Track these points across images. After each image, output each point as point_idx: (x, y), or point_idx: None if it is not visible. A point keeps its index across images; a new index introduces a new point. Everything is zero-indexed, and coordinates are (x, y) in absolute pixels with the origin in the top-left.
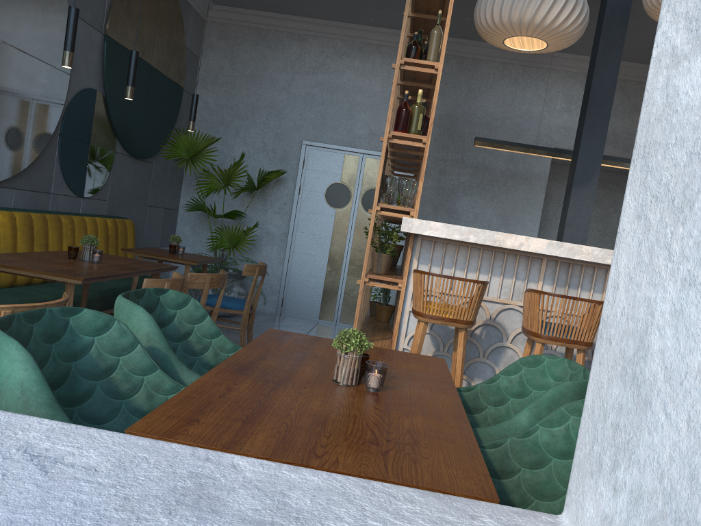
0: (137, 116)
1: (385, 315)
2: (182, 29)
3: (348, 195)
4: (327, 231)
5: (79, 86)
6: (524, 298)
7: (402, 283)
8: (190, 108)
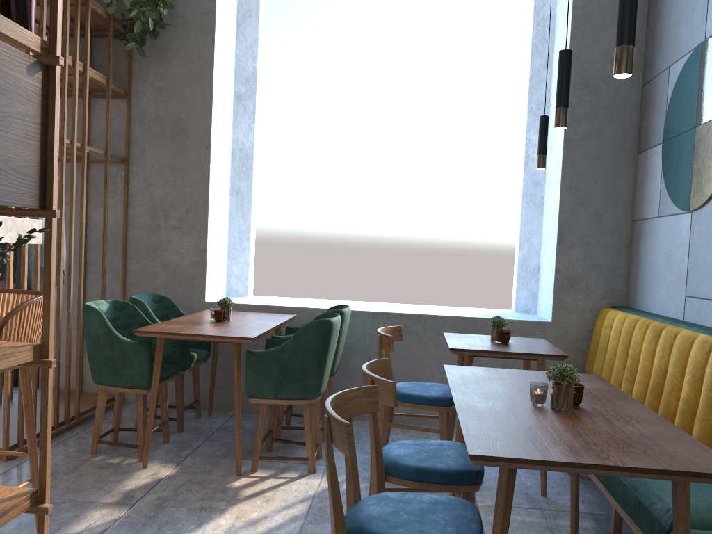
0: None
1: None
2: None
3: None
4: None
5: None
6: None
7: None
8: None
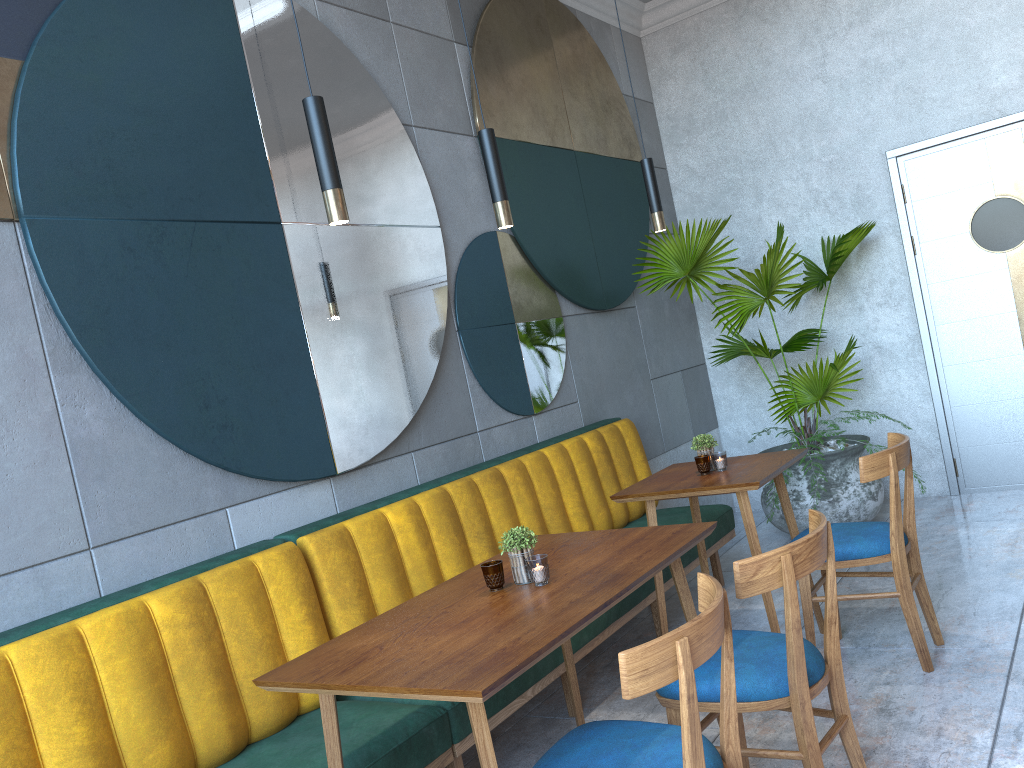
0: (579, 243)
1: None
2: (606, 69)
3: (1023, 215)
4: (1002, 301)
5: (464, 238)
6: None
7: None
8: (666, 190)
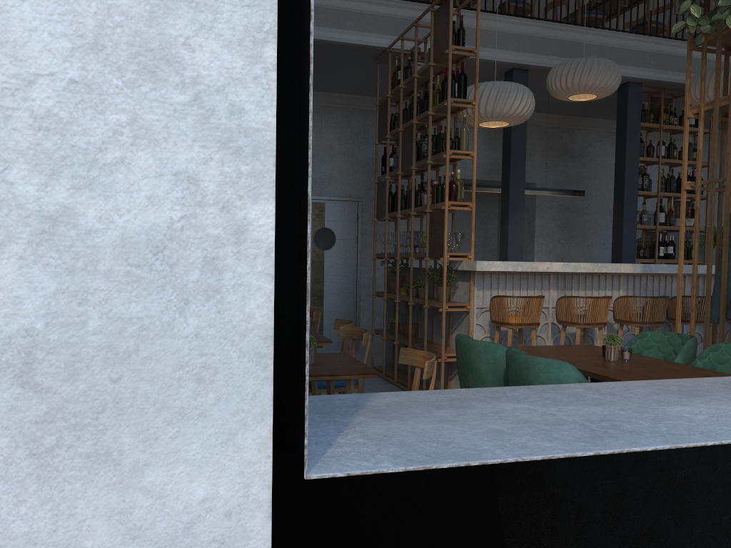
0: None
1: (413, 331)
2: None
3: None
4: None
5: None
6: (560, 302)
7: (470, 305)
8: None
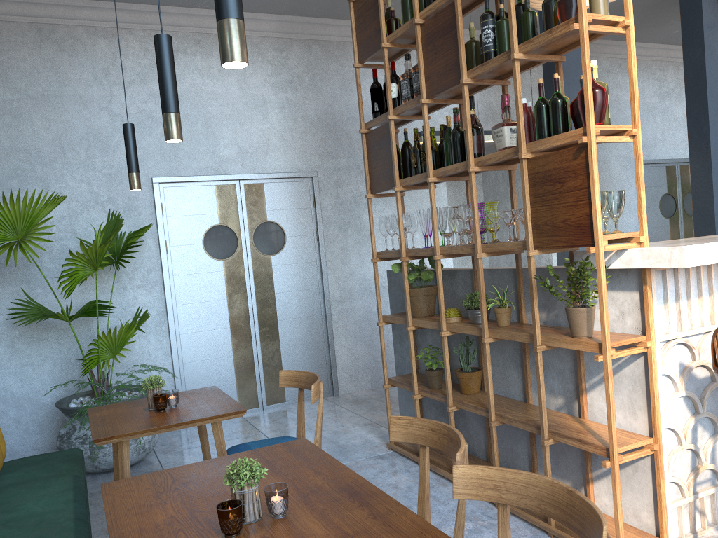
0: None
1: (478, 384)
2: None
3: (234, 238)
4: (219, 292)
5: None
6: None
7: (651, 340)
8: None
